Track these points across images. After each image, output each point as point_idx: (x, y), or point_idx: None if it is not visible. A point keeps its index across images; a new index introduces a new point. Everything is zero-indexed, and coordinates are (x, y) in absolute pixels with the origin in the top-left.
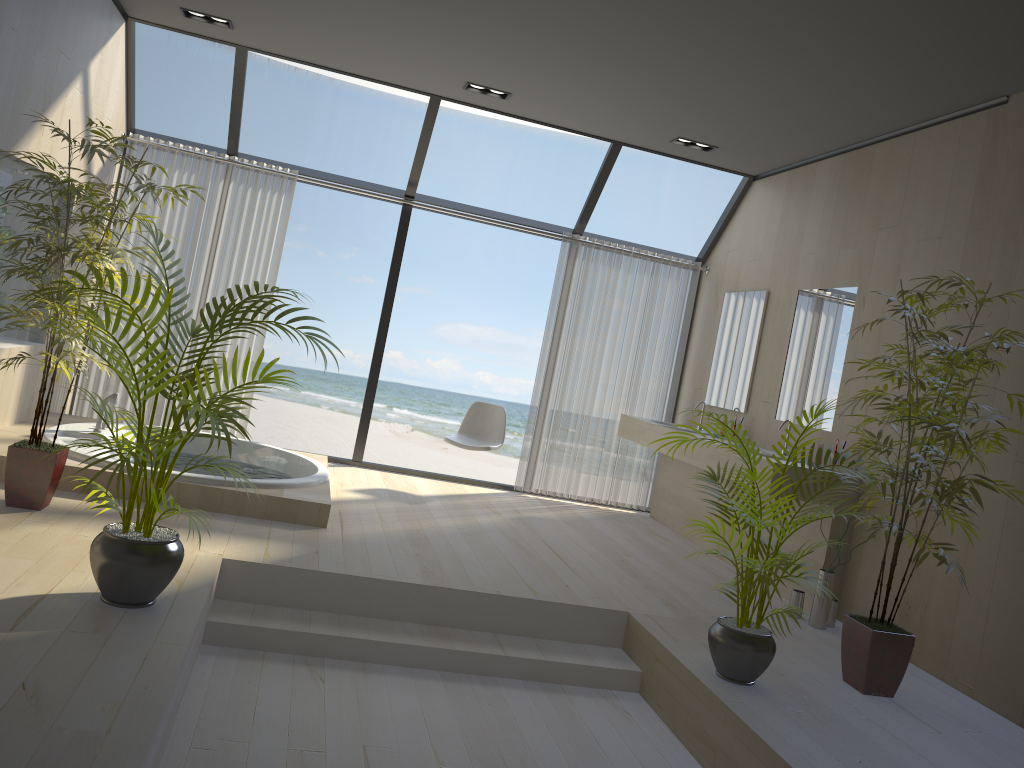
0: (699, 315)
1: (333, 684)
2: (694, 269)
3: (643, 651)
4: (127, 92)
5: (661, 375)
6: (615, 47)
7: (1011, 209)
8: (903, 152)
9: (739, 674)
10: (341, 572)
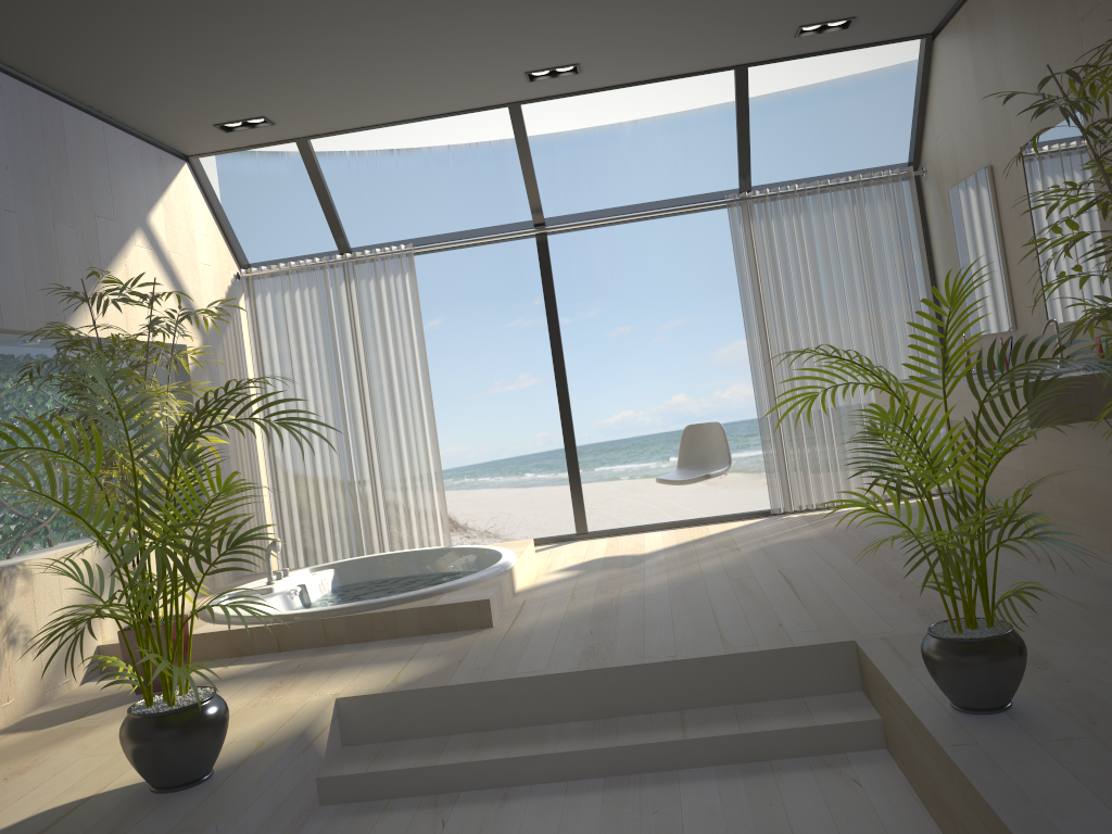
0: (934, 230)
1: (455, 826)
2: (907, 177)
3: (876, 690)
4: (222, 231)
5: (909, 320)
6: None
7: None
8: None
9: (976, 700)
10: (474, 681)
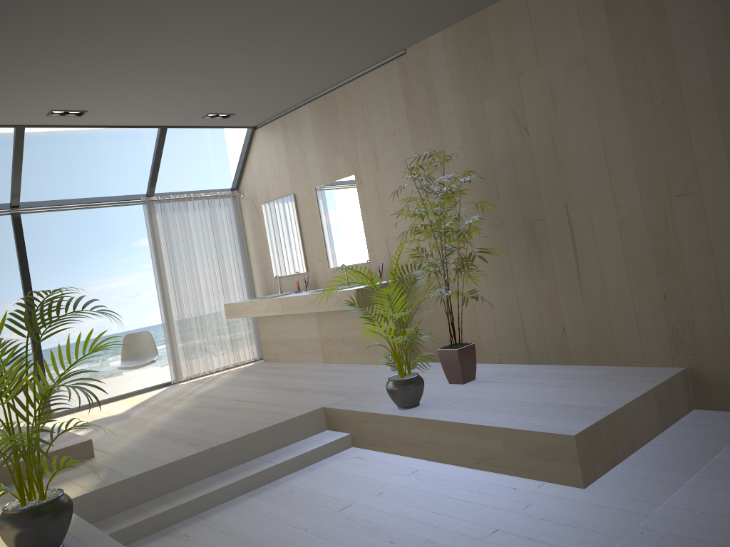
0: (247, 224)
1: (195, 533)
2: (234, 196)
3: (346, 422)
4: None
5: (238, 270)
6: (177, 65)
7: (429, 109)
8: (353, 91)
9: (413, 401)
10: (146, 470)
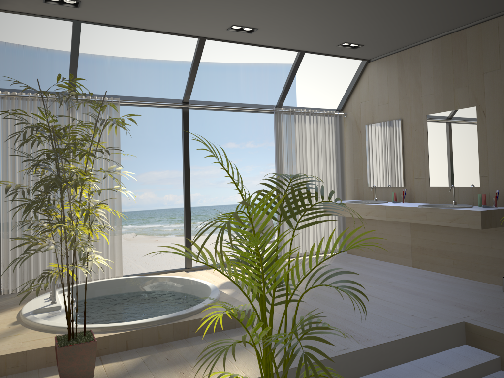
0: (347, 140)
1: None
2: (339, 115)
3: (495, 344)
4: None
5: (336, 176)
6: None
7: None
8: (490, 30)
9: None
10: (321, 358)
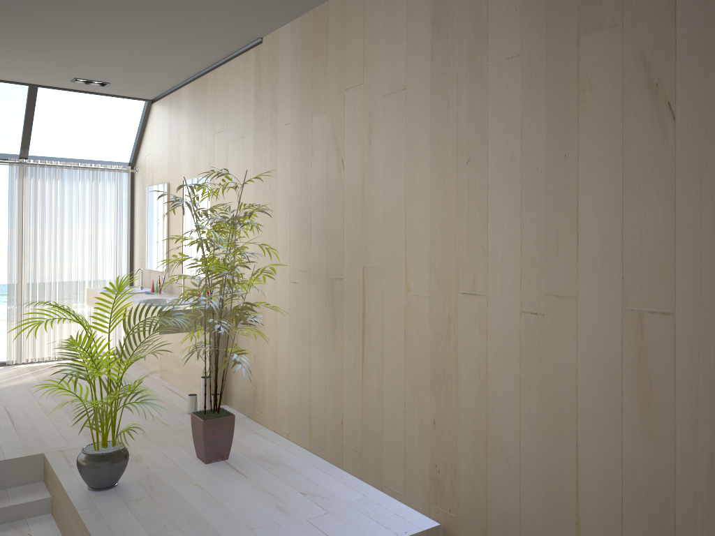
0: (137, 204)
1: None
2: (127, 172)
3: (51, 481)
4: None
5: (115, 253)
6: None
7: (271, 115)
8: (220, 79)
9: (100, 484)
10: None
